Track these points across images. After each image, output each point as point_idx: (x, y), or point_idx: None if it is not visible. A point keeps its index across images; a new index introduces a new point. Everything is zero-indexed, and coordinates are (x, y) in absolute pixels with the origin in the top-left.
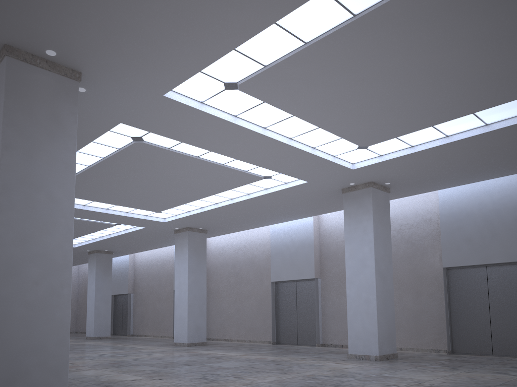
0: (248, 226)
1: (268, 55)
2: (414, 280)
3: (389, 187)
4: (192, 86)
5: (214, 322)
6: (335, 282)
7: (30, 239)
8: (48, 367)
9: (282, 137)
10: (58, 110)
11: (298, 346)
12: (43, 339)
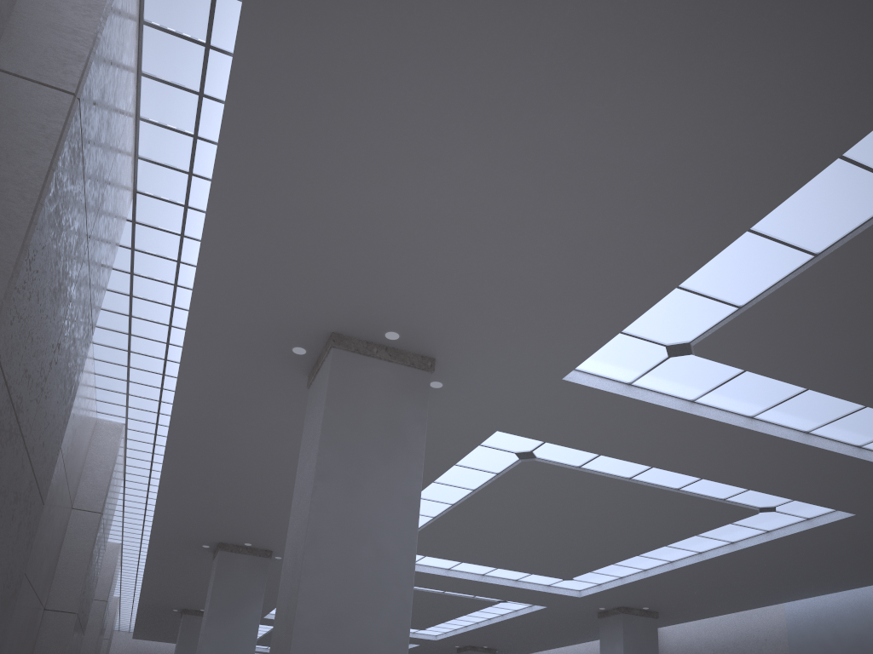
0: (737, 605)
1: (744, 288)
2: None
3: None
4: (610, 359)
5: None
6: None
7: (343, 620)
8: None
9: (789, 431)
10: (399, 416)
11: None
12: None
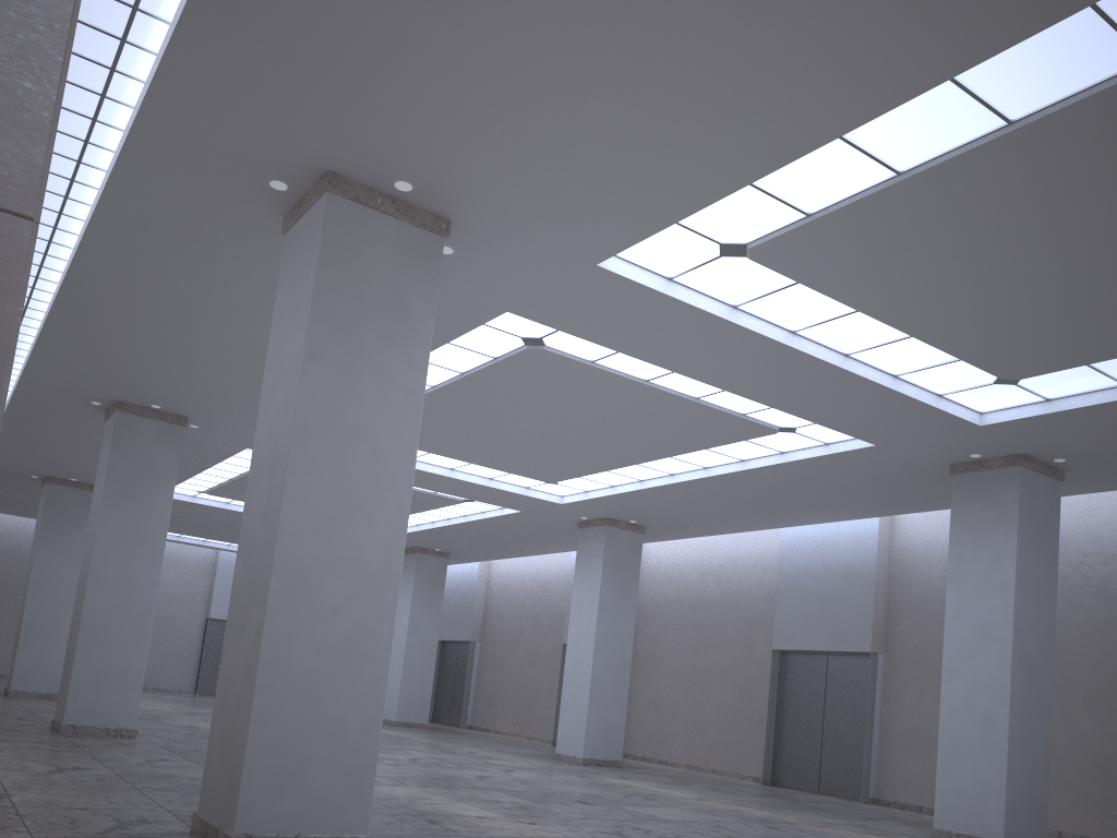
0: (733, 526)
1: (818, 195)
2: (1105, 682)
3: (1062, 468)
4: (655, 249)
5: (641, 722)
6: (918, 667)
7: (333, 527)
8: (341, 769)
9: (828, 352)
10: (404, 291)
11: (819, 796)
12: (337, 715)
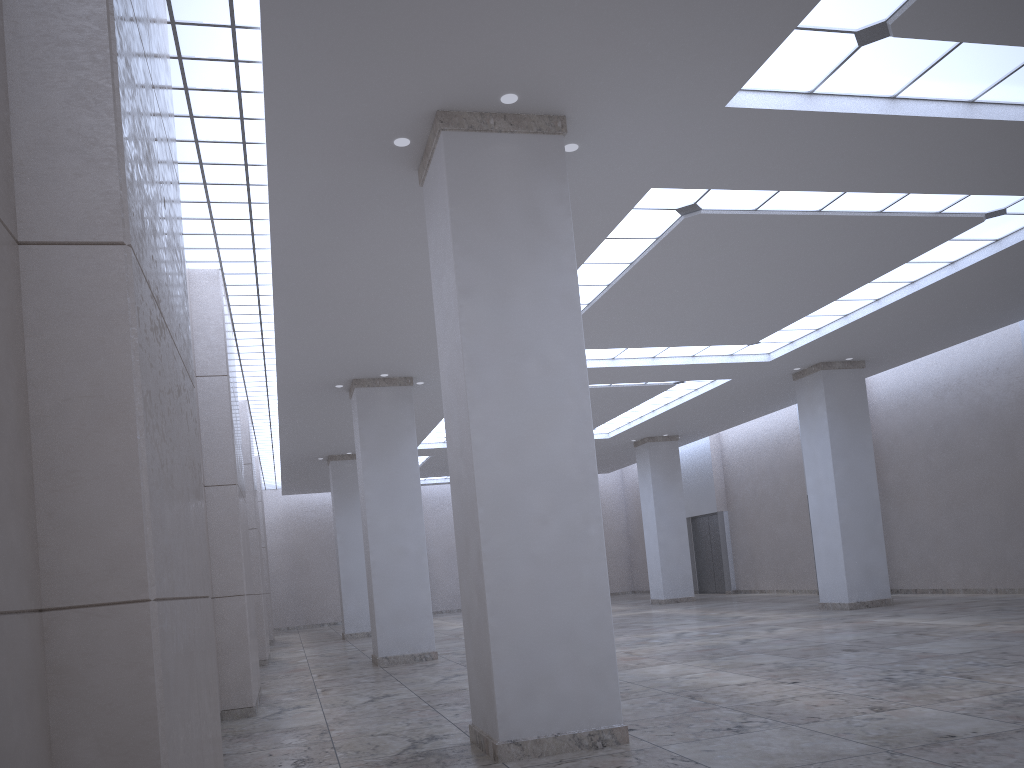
0: (961, 335)
1: None
2: None
3: None
4: (784, 67)
5: (906, 555)
6: None
7: (522, 445)
8: (582, 667)
9: (1021, 109)
10: (536, 201)
11: None
12: (567, 618)
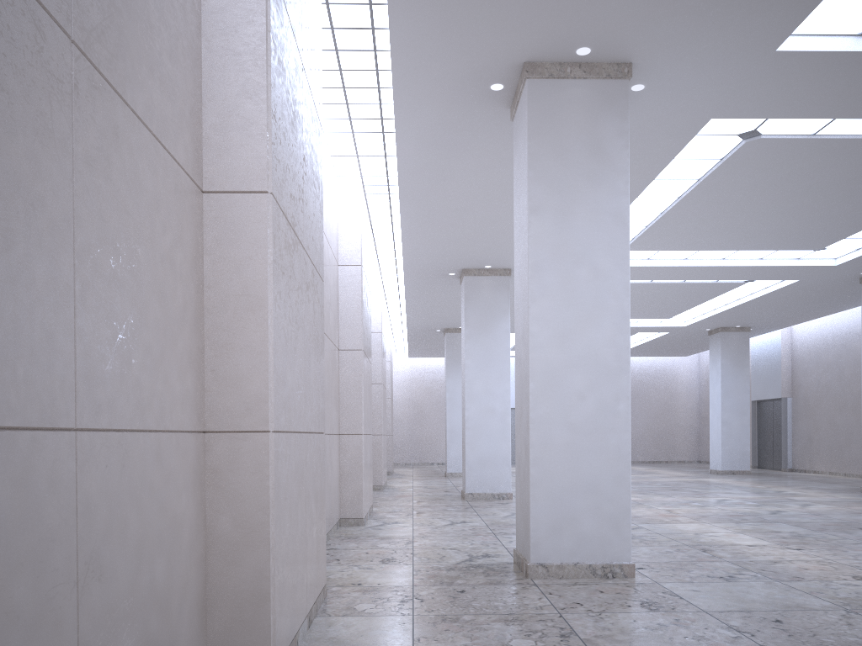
0: None
1: None
2: None
3: None
4: (833, 14)
5: None
6: None
7: (570, 335)
8: (602, 514)
9: None
10: (600, 135)
11: None
12: (594, 475)
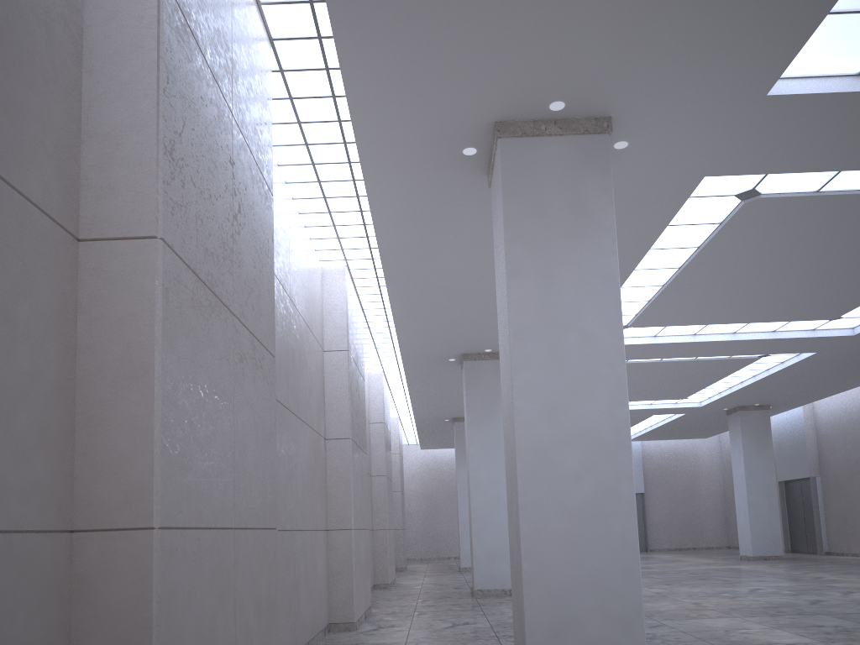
0: None
1: None
2: None
3: None
4: (826, 52)
5: None
6: None
7: (560, 408)
8: (609, 614)
9: None
10: (581, 193)
11: None
12: (597, 568)
